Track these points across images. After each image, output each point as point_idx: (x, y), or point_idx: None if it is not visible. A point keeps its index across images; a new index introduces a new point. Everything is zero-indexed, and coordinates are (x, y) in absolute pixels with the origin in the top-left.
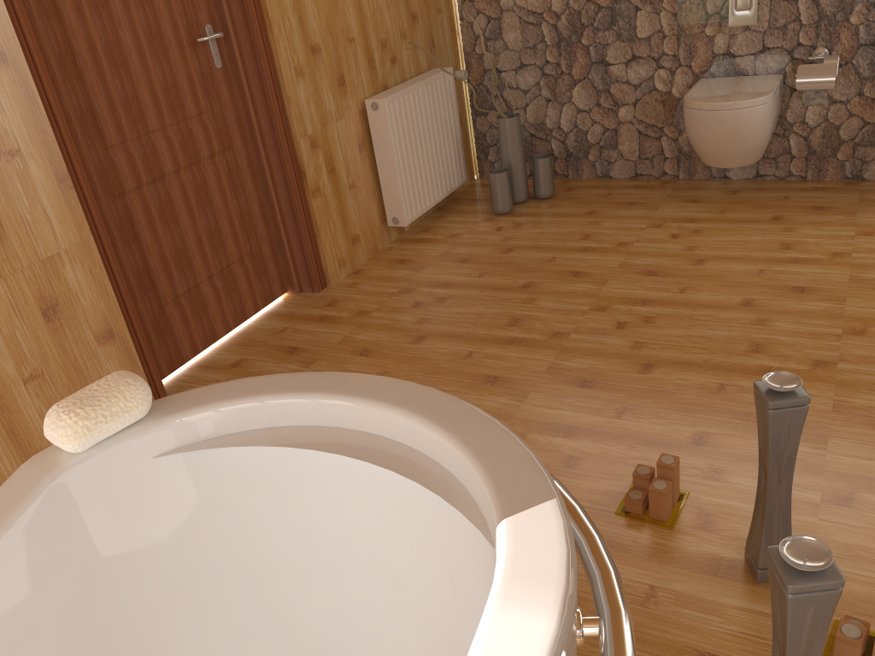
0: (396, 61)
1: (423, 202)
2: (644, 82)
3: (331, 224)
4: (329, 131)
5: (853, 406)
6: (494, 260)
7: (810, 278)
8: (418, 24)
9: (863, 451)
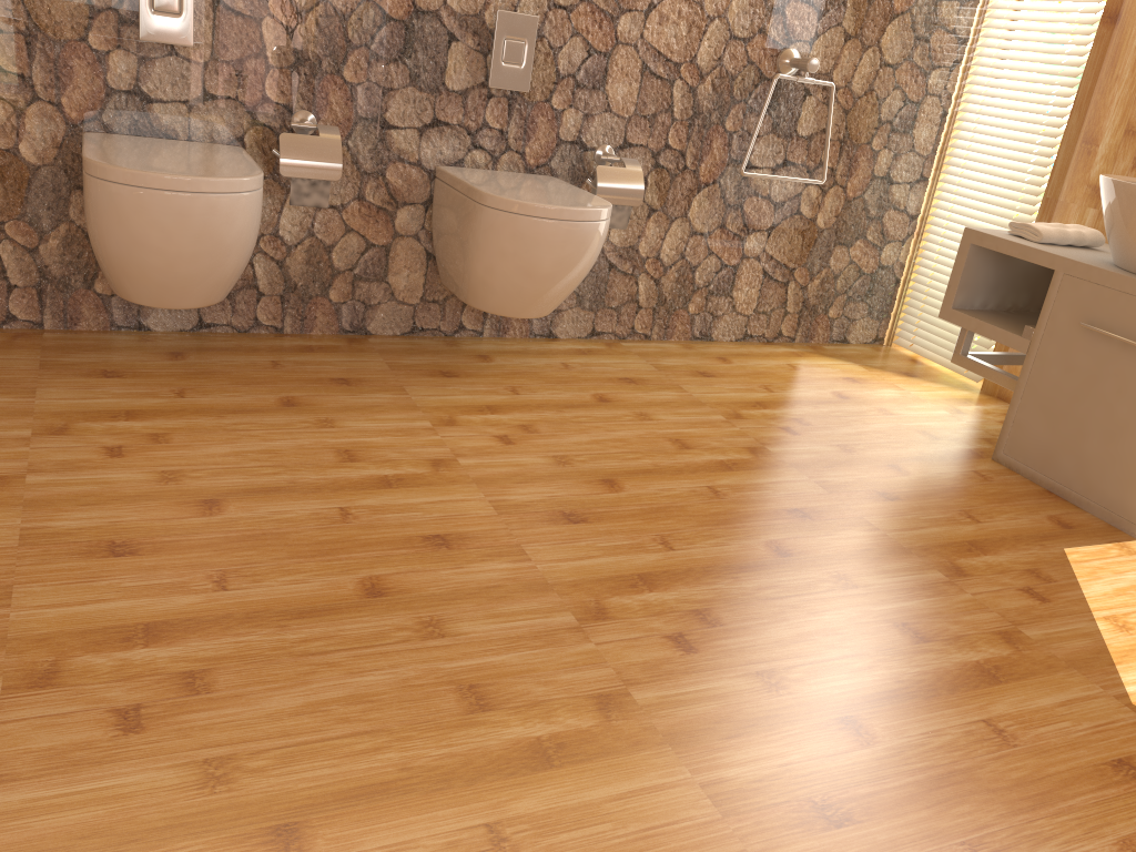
0: None
1: None
2: None
3: None
4: None
5: (737, 788)
6: None
7: (437, 515)
8: None
9: None
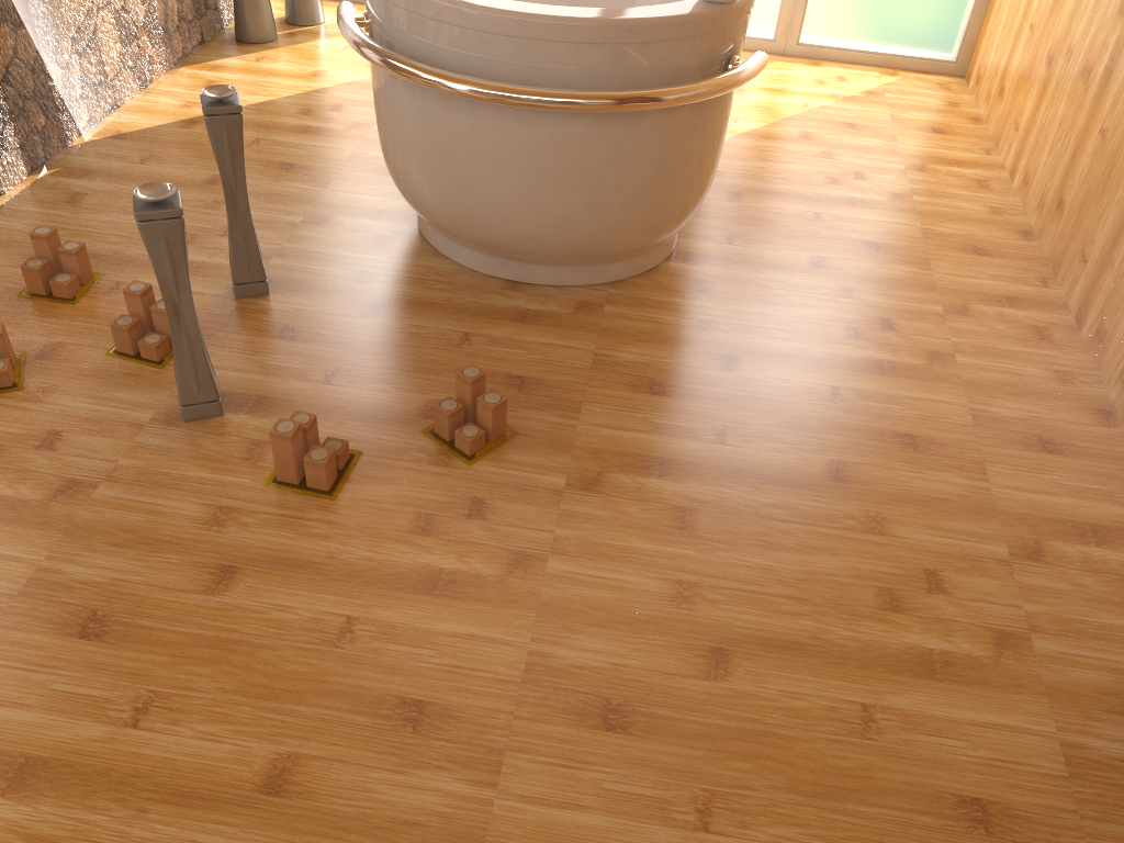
0: None
1: None
2: None
3: None
4: None
5: None
6: None
7: None
8: None
9: None
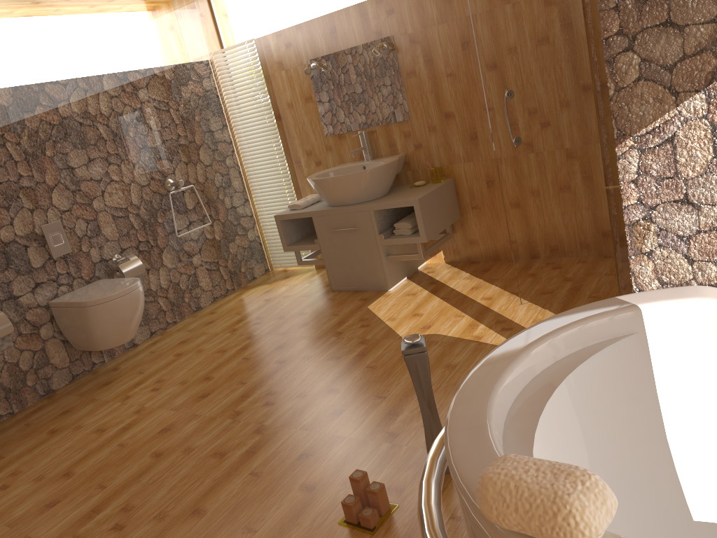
0: None
1: None
2: None
3: None
4: None
5: (310, 423)
6: None
7: (156, 424)
8: None
9: (353, 424)
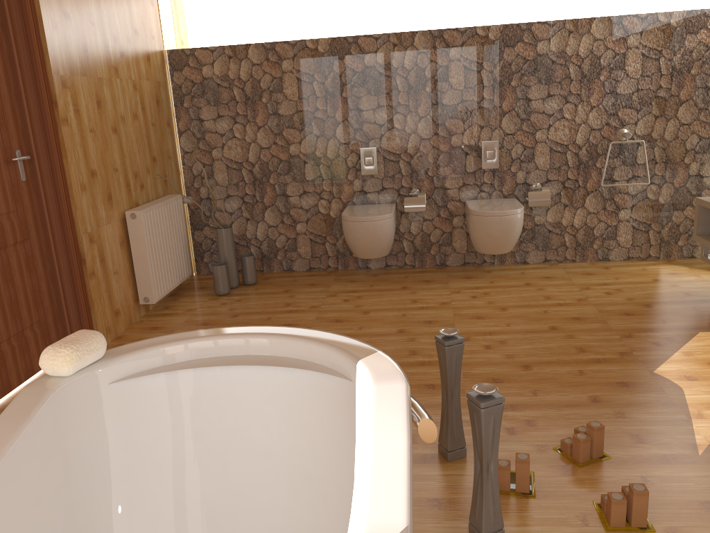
0: (144, 187)
1: (165, 286)
2: (312, 207)
3: (102, 299)
4: (101, 231)
5: (473, 373)
6: (227, 321)
7: (432, 316)
8: (157, 164)
9: None
